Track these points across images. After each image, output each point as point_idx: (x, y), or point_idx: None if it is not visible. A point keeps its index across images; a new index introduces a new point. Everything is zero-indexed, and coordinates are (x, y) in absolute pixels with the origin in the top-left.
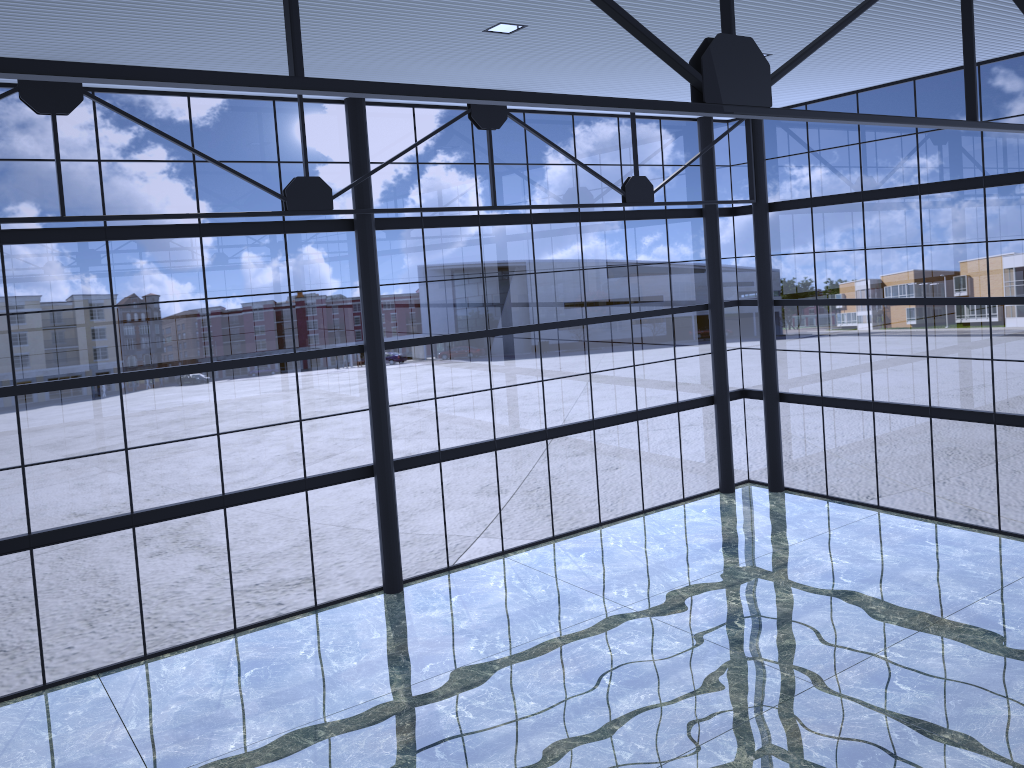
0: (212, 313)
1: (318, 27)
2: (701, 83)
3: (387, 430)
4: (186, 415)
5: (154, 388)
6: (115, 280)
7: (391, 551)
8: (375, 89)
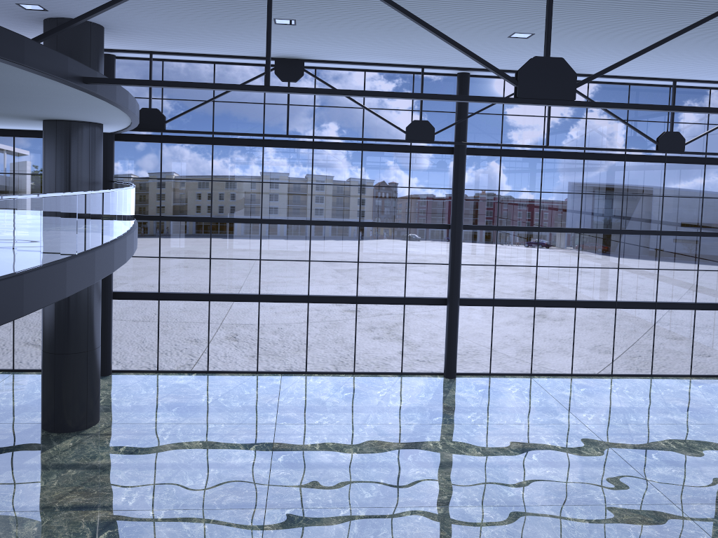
0: (446, 199)
1: (406, 37)
2: (517, 86)
3: (457, 278)
4: (421, 261)
5: (405, 241)
6: (392, 172)
7: (450, 352)
8: (302, 91)
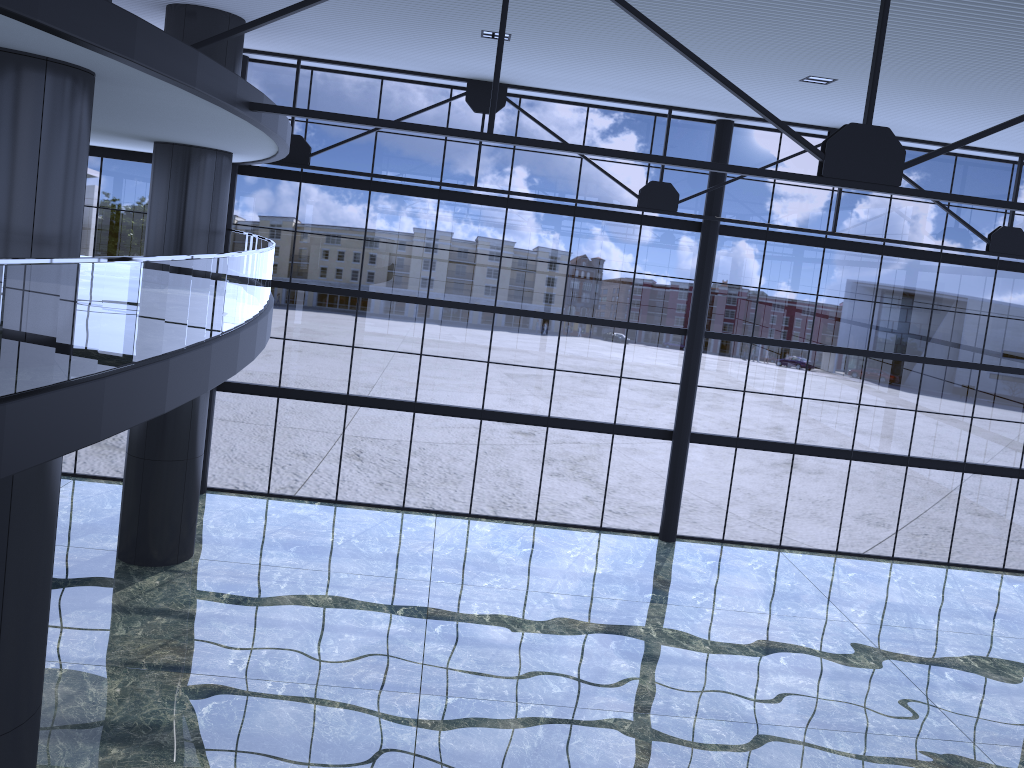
0: (666, 287)
1: (658, 69)
2: (823, 160)
3: (690, 405)
4: (624, 371)
5: (603, 341)
6: (593, 241)
7: (670, 506)
8: (536, 144)
